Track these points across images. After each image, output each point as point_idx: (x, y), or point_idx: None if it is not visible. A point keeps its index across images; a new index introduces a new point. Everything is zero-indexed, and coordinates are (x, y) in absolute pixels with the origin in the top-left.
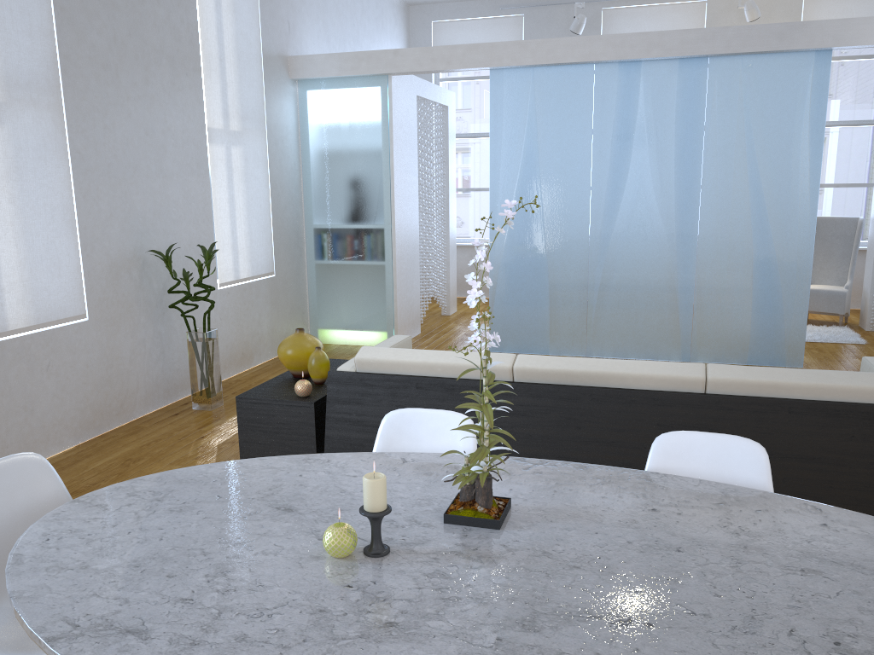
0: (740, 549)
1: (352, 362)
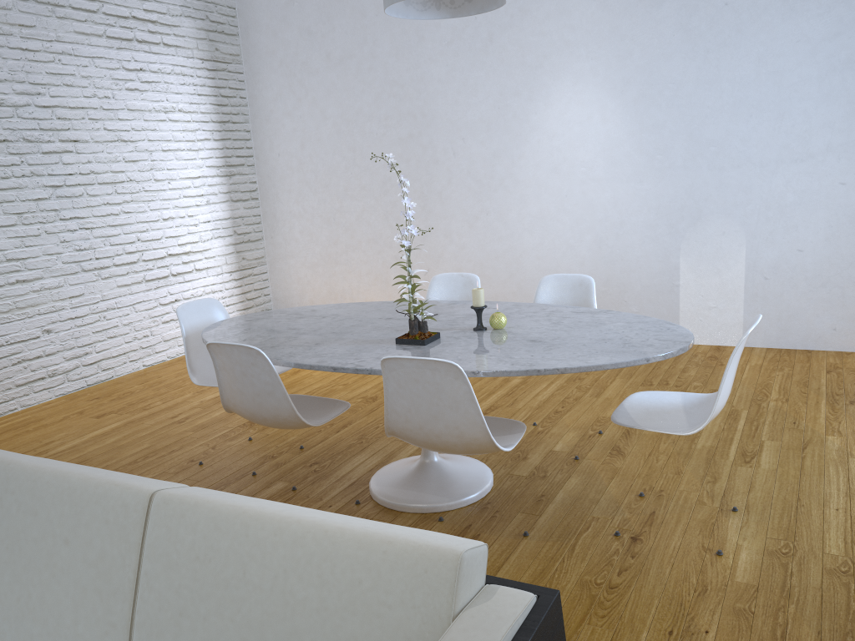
0: (305, 333)
1: (493, 615)
